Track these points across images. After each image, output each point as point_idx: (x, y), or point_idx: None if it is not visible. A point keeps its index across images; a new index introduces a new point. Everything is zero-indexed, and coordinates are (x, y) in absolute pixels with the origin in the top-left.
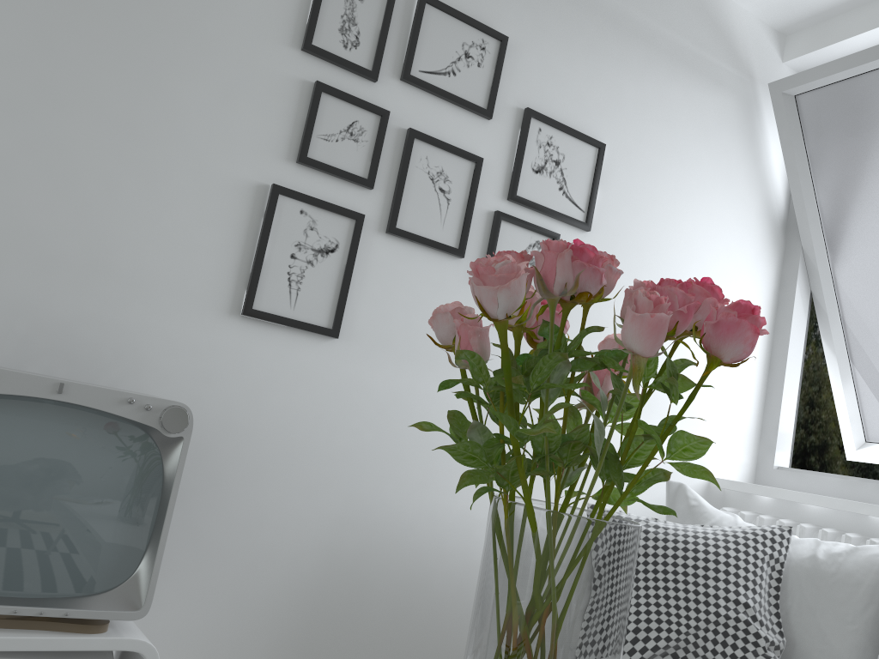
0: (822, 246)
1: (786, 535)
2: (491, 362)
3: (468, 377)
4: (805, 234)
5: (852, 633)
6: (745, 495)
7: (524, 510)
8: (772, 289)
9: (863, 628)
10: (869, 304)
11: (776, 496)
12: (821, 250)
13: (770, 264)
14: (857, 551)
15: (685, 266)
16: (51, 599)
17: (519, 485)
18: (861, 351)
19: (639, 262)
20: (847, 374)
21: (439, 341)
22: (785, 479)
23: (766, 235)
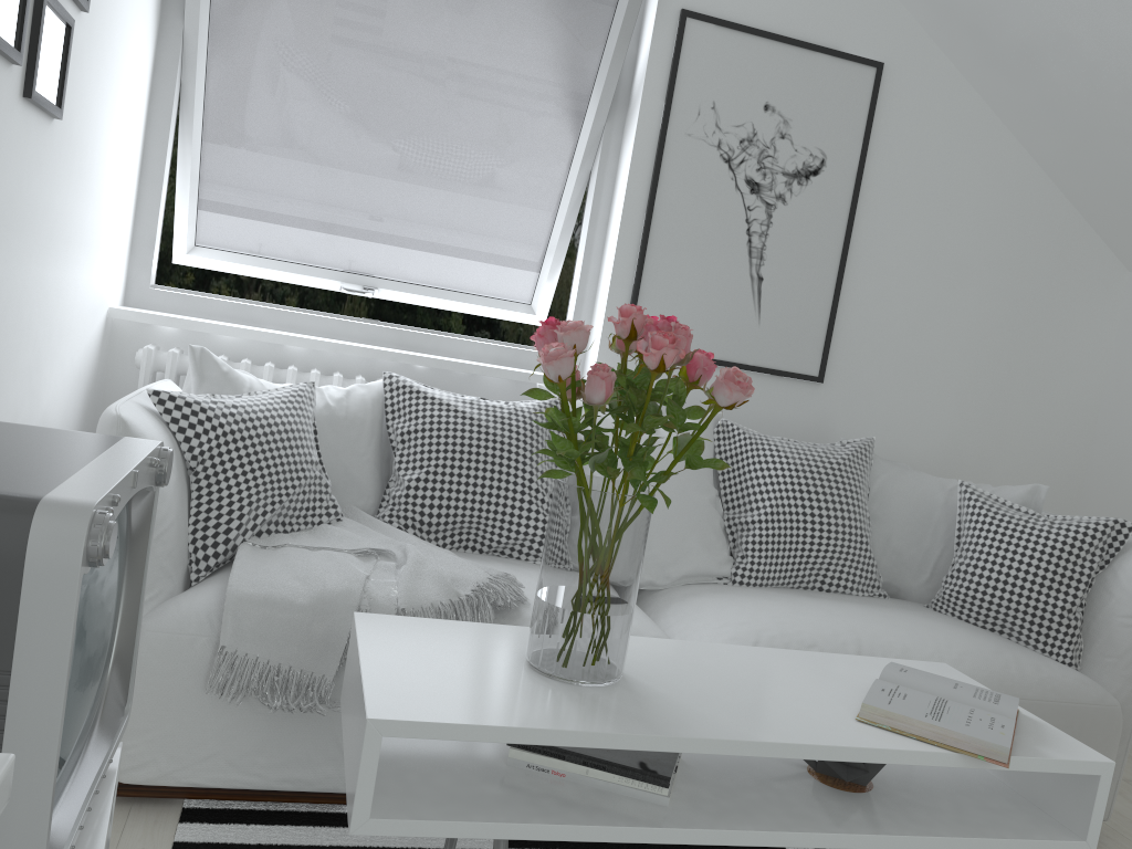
0: (206, 35)
1: (314, 391)
2: (22, 217)
3: (8, 244)
4: (192, 16)
5: (366, 462)
6: (142, 324)
7: (635, 499)
8: (151, 75)
9: (372, 456)
10: (241, 111)
11: (199, 329)
12: (205, 39)
13: (153, 43)
14: (350, 393)
15: (120, 53)
16: (86, 756)
17: (631, 484)
18: (217, 156)
19: (102, 51)
20: (196, 177)
21: (554, 377)
22: (166, 300)
23: (155, 6)
